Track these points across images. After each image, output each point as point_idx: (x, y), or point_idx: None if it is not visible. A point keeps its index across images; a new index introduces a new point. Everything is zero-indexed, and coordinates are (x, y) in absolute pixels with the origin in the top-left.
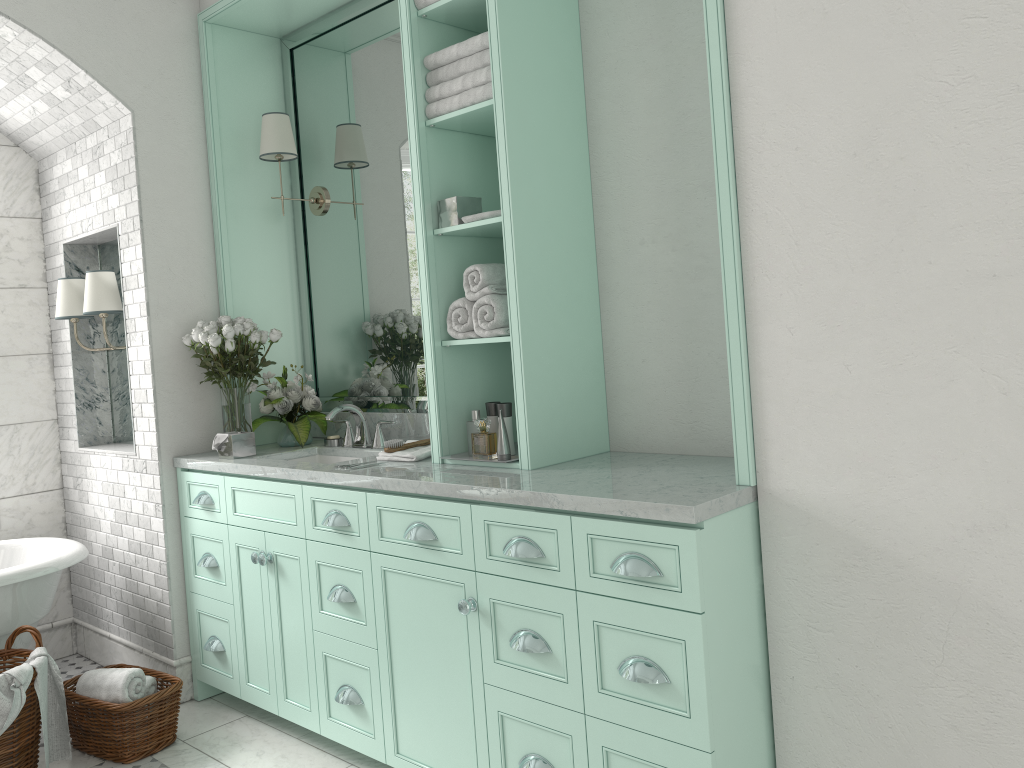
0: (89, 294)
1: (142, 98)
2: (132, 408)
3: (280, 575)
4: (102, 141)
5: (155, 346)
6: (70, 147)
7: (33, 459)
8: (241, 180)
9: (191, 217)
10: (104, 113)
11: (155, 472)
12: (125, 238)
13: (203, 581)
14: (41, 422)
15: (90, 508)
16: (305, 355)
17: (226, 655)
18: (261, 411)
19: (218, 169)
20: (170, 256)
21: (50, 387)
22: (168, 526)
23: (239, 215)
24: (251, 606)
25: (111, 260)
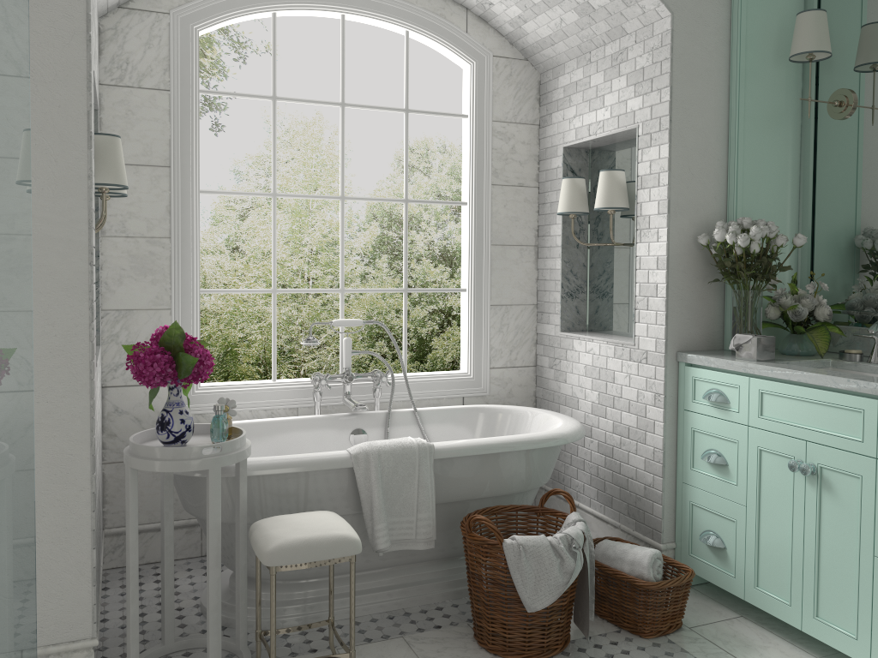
0: (603, 191)
1: (681, 0)
2: (634, 301)
3: (824, 489)
4: (626, 47)
5: (671, 243)
6: (583, 57)
7: (516, 337)
8: (759, 83)
9: (710, 119)
10: (637, 18)
11: (658, 364)
12: (646, 138)
13: (703, 476)
14: (524, 306)
15: (567, 387)
16: (800, 264)
17: (726, 553)
18: (767, 316)
19: (741, 71)
20: (690, 156)
21: (533, 276)
22: (667, 417)
23: (754, 118)
24: (772, 512)
25: (603, 163)
